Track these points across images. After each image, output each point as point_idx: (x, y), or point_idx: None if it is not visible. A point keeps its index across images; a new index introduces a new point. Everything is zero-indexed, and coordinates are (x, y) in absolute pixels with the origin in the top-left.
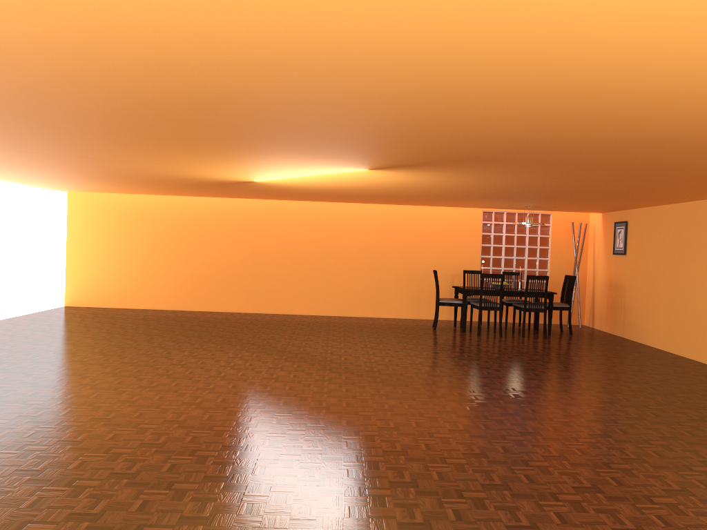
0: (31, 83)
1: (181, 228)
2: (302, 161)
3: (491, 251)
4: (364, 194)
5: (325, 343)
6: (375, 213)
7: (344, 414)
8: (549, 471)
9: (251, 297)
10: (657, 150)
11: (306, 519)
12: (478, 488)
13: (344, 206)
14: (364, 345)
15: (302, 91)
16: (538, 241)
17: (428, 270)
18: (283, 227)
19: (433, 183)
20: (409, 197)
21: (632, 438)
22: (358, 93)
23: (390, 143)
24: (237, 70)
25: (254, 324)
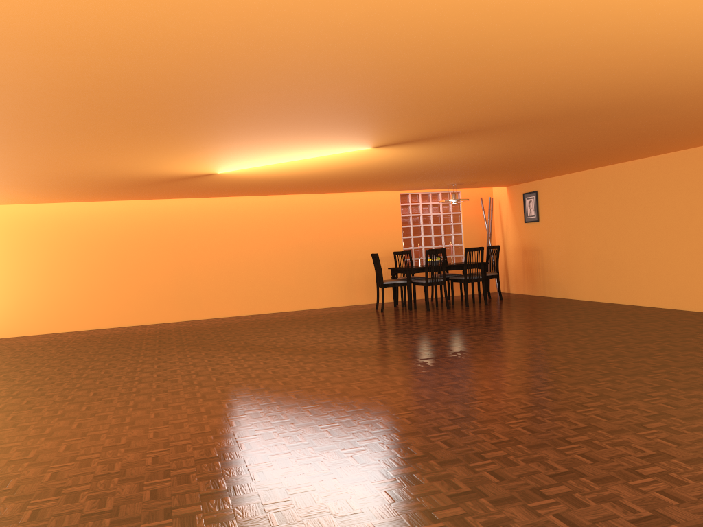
0: (184, 39)
1: (89, 238)
2: (320, 140)
3: (411, 232)
4: (311, 182)
5: (303, 335)
6: (299, 204)
7: (432, 387)
8: (675, 397)
9: (178, 305)
10: (675, 107)
11: (562, 472)
12: (648, 419)
13: (266, 200)
14: (343, 332)
15: (478, 44)
16: (451, 218)
17: (356, 256)
18: (205, 227)
19: (408, 162)
20: (353, 182)
21: (687, 364)
22: (529, 46)
23: (453, 110)
24: (460, 16)
25: (202, 330)
